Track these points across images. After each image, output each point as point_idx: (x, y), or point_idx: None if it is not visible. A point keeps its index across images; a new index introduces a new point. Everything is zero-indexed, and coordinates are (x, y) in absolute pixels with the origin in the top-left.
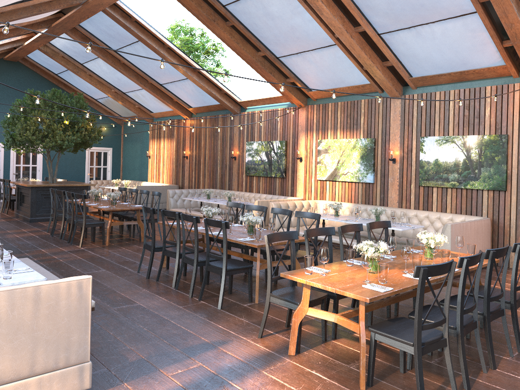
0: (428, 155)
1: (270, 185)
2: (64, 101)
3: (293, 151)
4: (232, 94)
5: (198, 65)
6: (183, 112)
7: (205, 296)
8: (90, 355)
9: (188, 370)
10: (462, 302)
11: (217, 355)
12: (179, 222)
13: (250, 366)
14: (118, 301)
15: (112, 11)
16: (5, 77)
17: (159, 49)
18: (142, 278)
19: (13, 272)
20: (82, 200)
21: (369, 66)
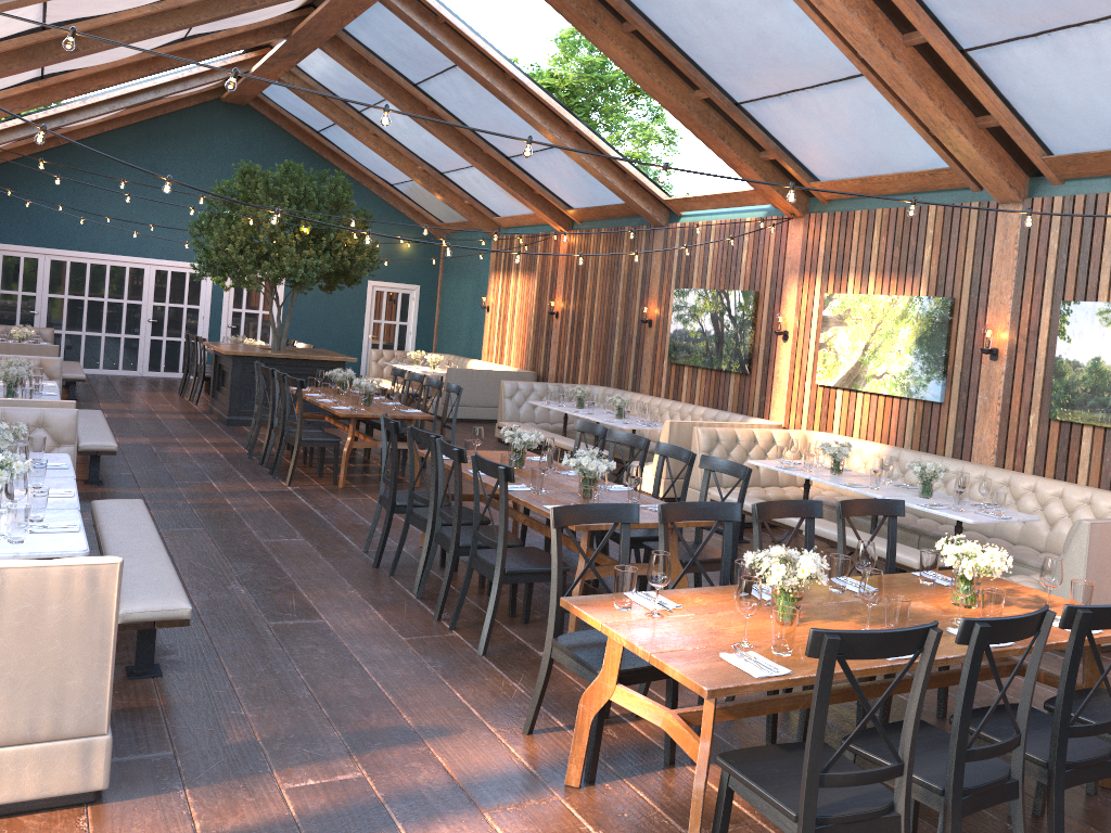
0: (1078, 347)
1: (718, 387)
2: (304, 187)
3: (771, 316)
4: (650, 183)
5: (575, 118)
6: (553, 219)
7: (468, 621)
8: (109, 722)
9: (329, 783)
10: (965, 731)
11: (409, 759)
12: (435, 457)
13: (463, 797)
14: (286, 610)
15: (400, 3)
16: (222, 136)
17: (493, 83)
18: (365, 564)
19: (38, 531)
20: (296, 392)
21: (942, 126)
